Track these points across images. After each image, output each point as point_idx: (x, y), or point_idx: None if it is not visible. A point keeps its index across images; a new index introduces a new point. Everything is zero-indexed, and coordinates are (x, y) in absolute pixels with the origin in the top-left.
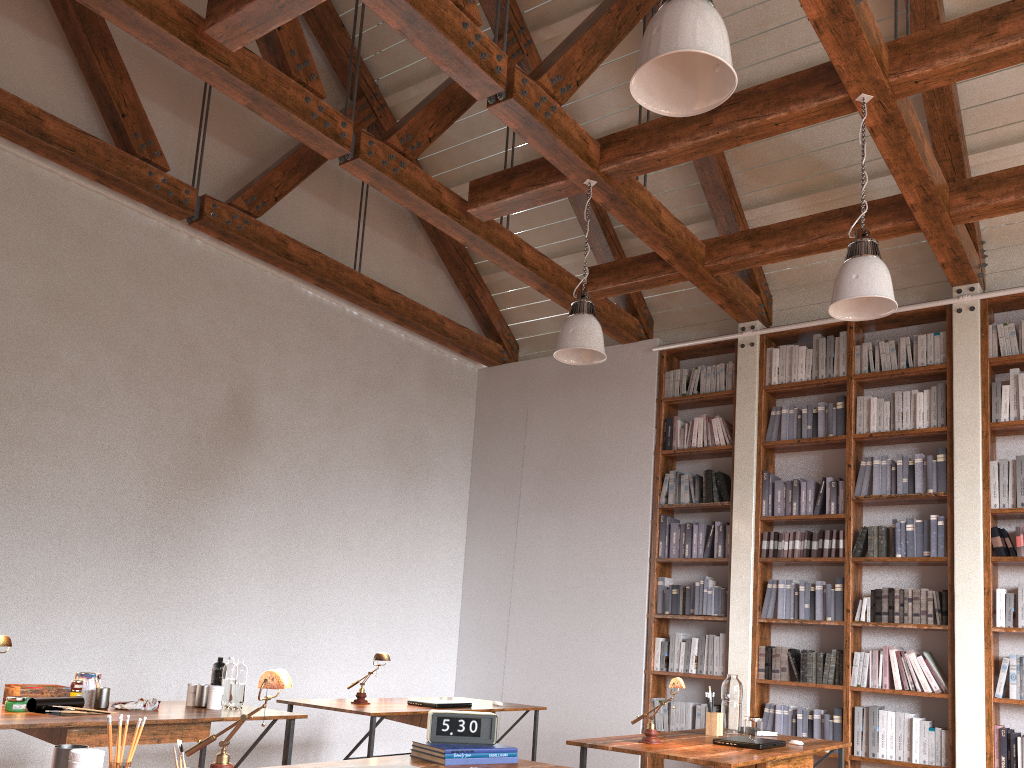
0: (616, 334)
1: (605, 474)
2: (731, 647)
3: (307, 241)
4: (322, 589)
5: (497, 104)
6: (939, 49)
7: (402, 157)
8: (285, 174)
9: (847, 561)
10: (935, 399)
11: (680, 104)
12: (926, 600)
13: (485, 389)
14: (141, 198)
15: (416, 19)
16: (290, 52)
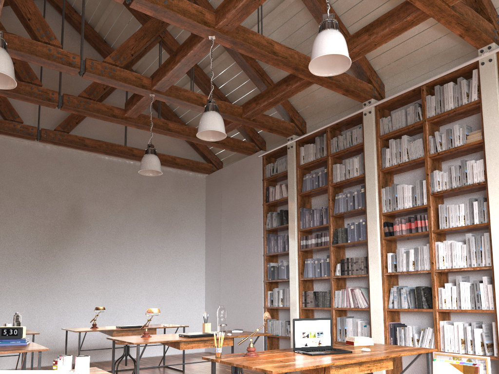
0: (242, 152)
1: (247, 217)
2: (290, 293)
3: (102, 136)
4: (125, 282)
5: (83, 75)
6: (227, 9)
7: (88, 100)
8: None
9: (330, 247)
10: (360, 161)
11: (12, 83)
12: (361, 262)
13: (208, 185)
14: (14, 135)
15: (22, 54)
16: (20, 71)
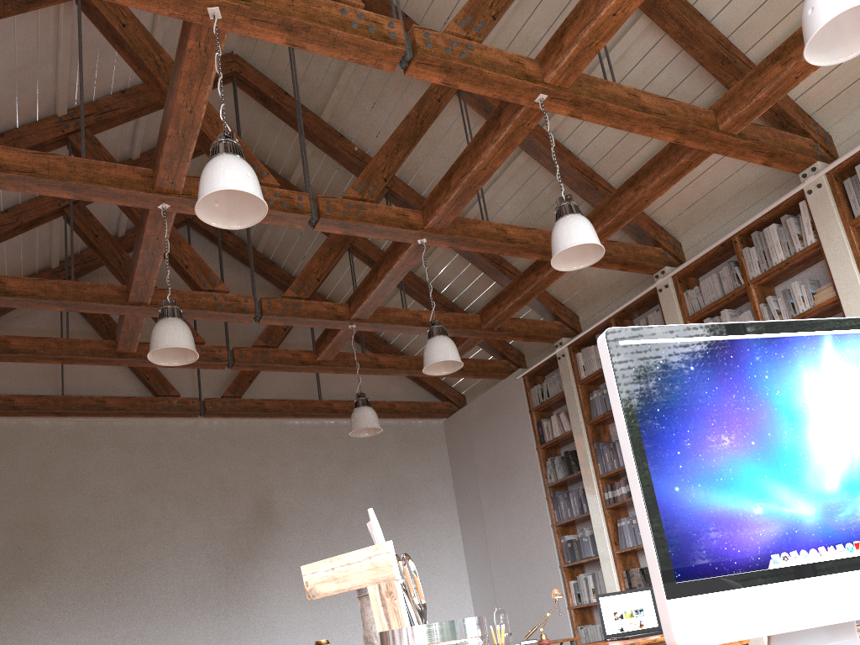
0: (491, 376)
1: (516, 472)
2: (604, 577)
3: (286, 393)
4: (349, 602)
5: (260, 320)
6: (436, 203)
7: (266, 348)
8: None
9: None
10: None
11: (192, 356)
12: None
13: (449, 434)
14: (170, 415)
15: (183, 312)
16: None
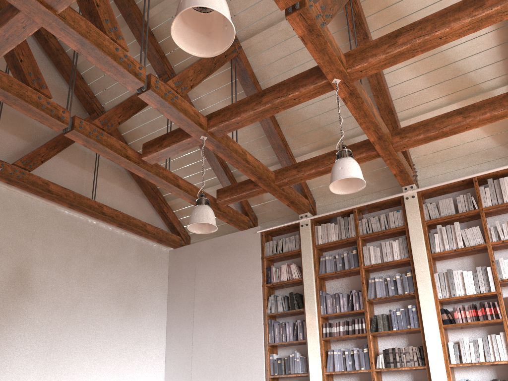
0: (237, 225)
1: (237, 300)
2: None
3: (64, 185)
4: (75, 378)
5: (142, 93)
6: (370, 53)
7: (102, 130)
8: (48, 149)
9: (368, 335)
10: (402, 244)
11: (208, 50)
12: (412, 352)
13: (173, 260)
14: None
15: (85, 43)
16: (28, 73)
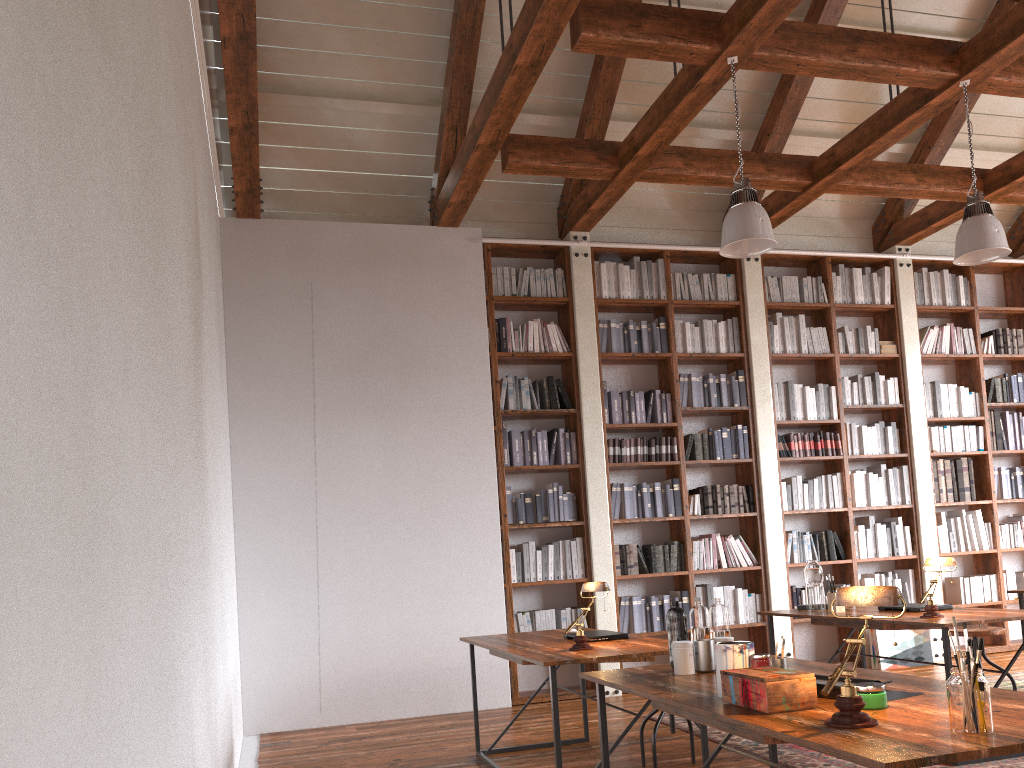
0: (453, 215)
1: (433, 374)
2: (594, 549)
3: None
4: (221, 521)
5: None
6: (1012, 67)
7: None
8: None
9: (682, 464)
10: (731, 330)
11: None
12: (737, 494)
13: (236, 248)
14: None
15: None
16: None
